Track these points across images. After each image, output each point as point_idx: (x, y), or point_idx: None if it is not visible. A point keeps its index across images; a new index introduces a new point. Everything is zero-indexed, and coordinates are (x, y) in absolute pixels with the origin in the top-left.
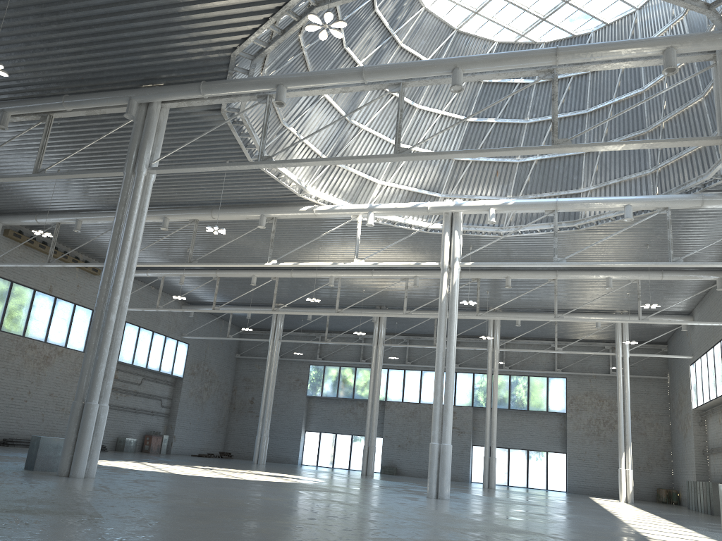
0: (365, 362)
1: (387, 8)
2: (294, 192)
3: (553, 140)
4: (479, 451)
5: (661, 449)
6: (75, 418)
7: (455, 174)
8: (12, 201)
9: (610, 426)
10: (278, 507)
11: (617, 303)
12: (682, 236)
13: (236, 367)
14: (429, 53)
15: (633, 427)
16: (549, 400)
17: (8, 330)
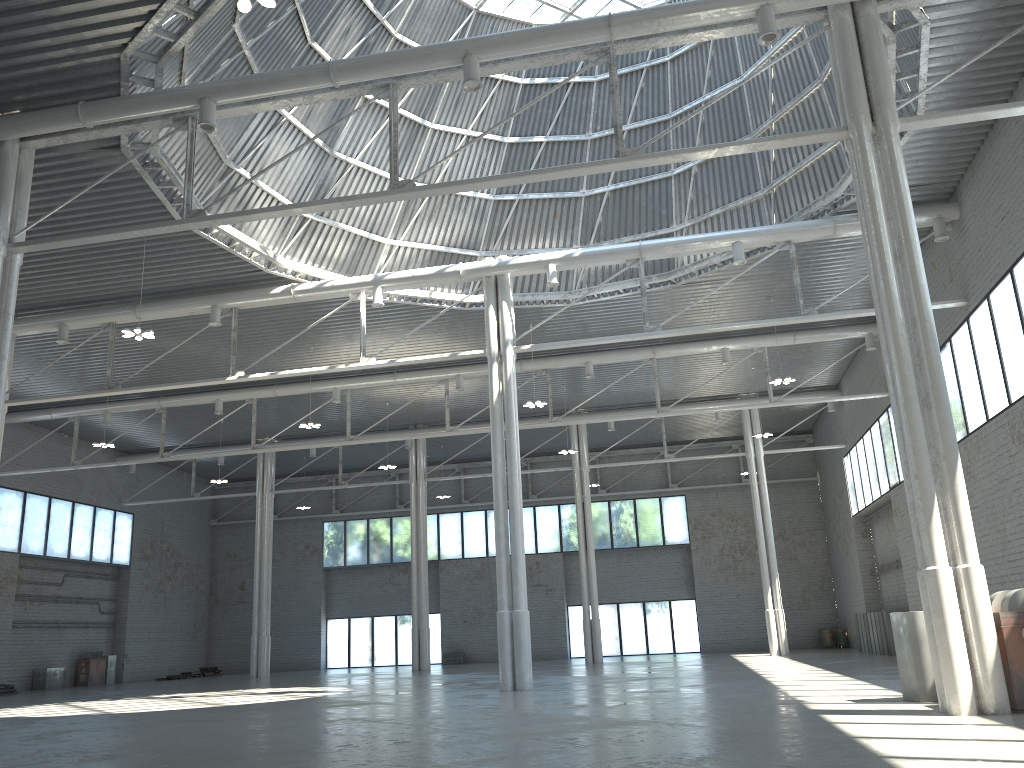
0: (404, 508)
1: None
2: (258, 267)
3: (619, 151)
4: (578, 613)
5: (818, 576)
6: None
7: (496, 221)
8: None
9: (749, 554)
10: (260, 744)
11: (740, 383)
12: (815, 280)
13: (213, 539)
14: None
15: (779, 551)
16: (665, 529)
17: None
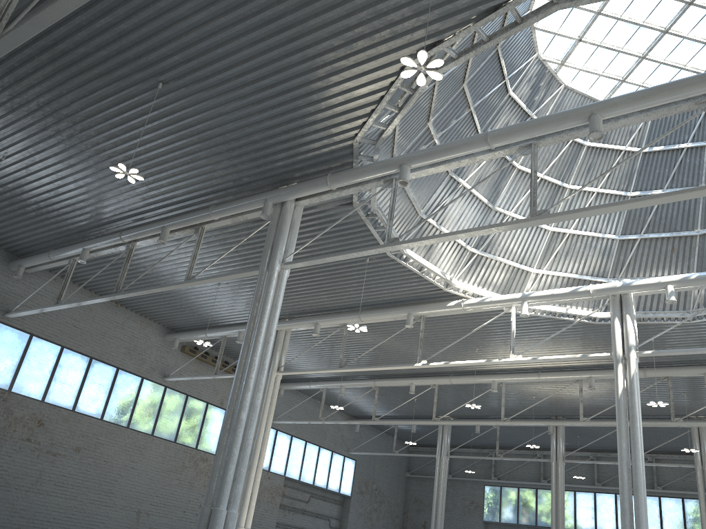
0: (547, 483)
1: (522, 89)
2: (439, 287)
3: None
4: None
5: None
6: (203, 525)
7: (621, 255)
8: (186, 317)
9: None
10: None
11: None
12: None
13: (406, 487)
14: None
15: None
16: None
17: (183, 442)
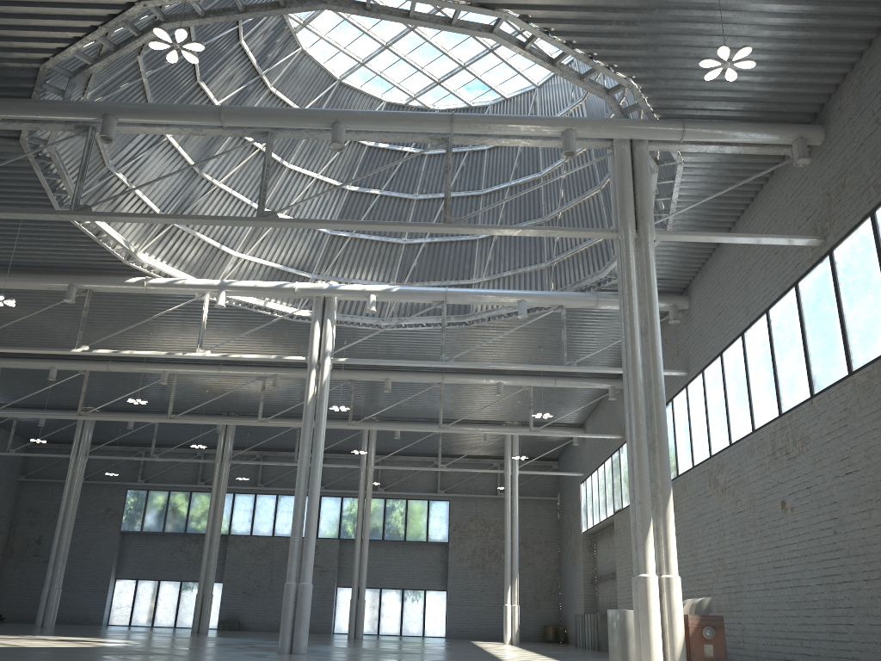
0: (204, 485)
1: (255, 41)
2: (119, 258)
3: (445, 218)
4: (345, 594)
5: (549, 581)
6: None
7: (330, 251)
8: None
9: (496, 556)
10: None
11: (507, 412)
12: (576, 338)
13: (18, 494)
14: (305, 103)
15: (521, 556)
16: (430, 528)
17: None
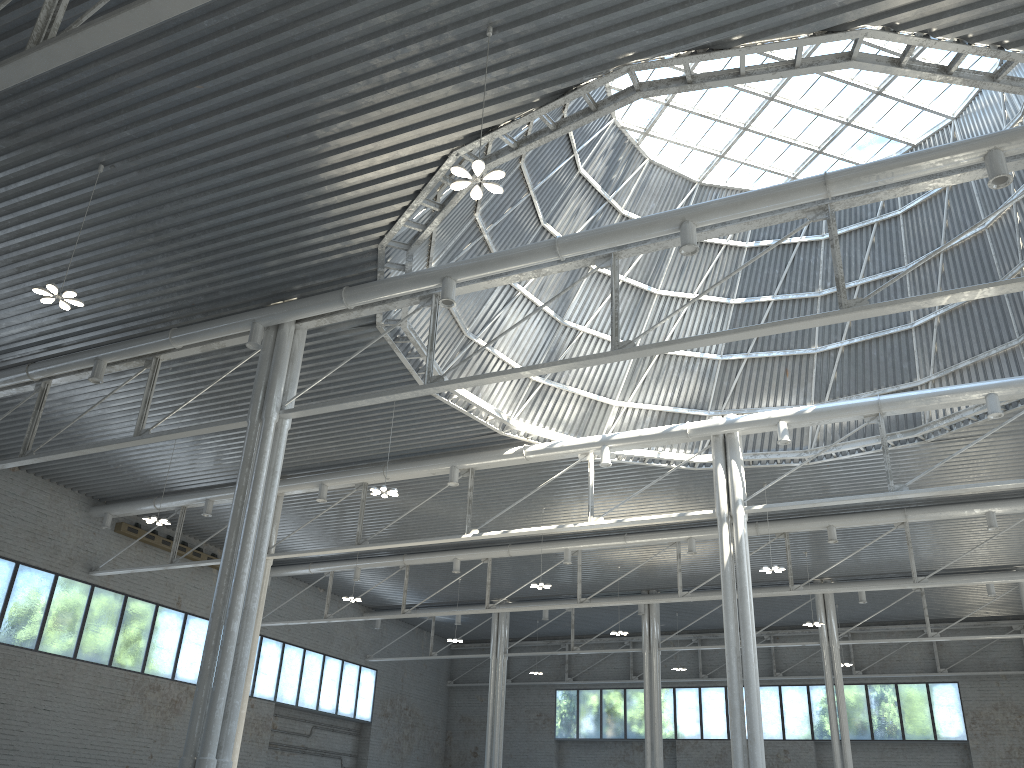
0: (638, 679)
1: (596, 166)
2: (493, 429)
3: (841, 303)
4: None
5: None
6: None
7: (724, 380)
8: (123, 482)
9: None
10: None
11: (1015, 553)
12: None
13: (449, 701)
14: None
15: None
16: (936, 721)
17: (122, 665)
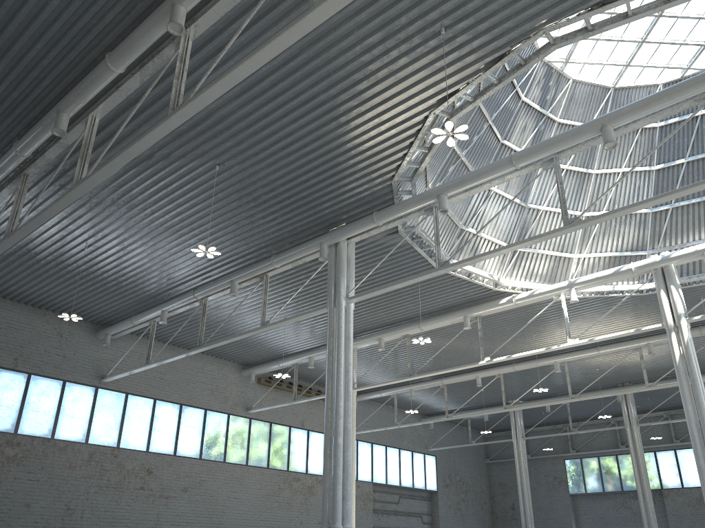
0: (625, 447)
1: (533, 93)
2: (489, 287)
3: None
4: None
5: None
6: None
7: (656, 226)
8: (258, 352)
9: None
10: None
11: None
12: None
13: (488, 473)
14: (590, 118)
15: None
16: None
17: (275, 467)
